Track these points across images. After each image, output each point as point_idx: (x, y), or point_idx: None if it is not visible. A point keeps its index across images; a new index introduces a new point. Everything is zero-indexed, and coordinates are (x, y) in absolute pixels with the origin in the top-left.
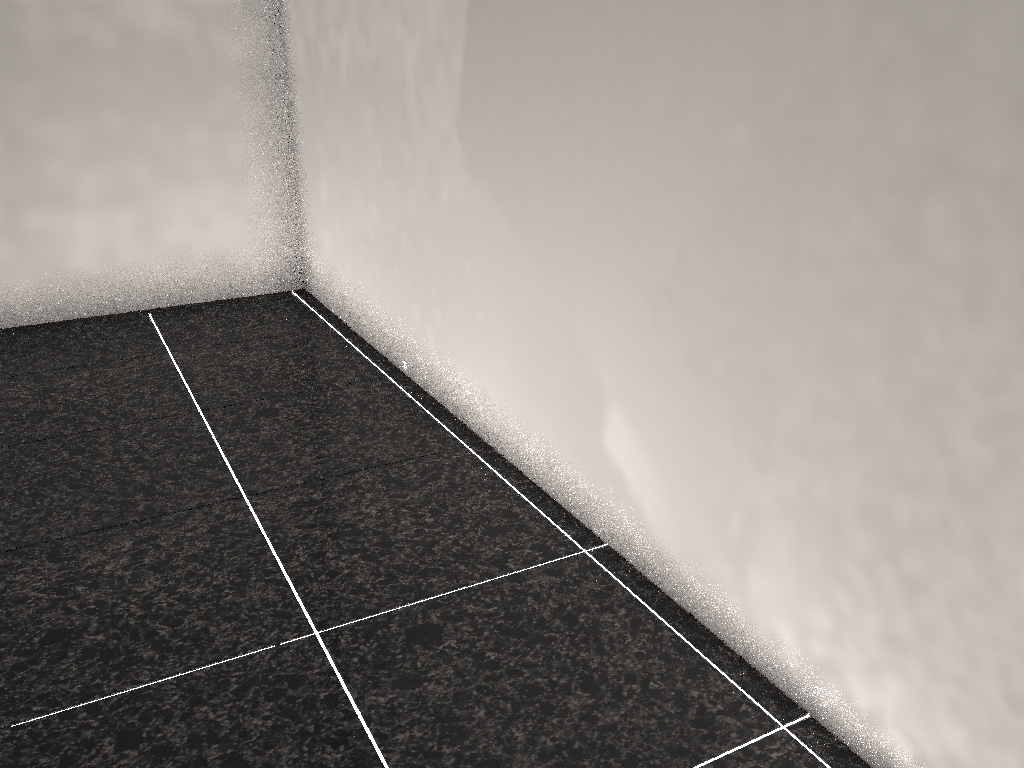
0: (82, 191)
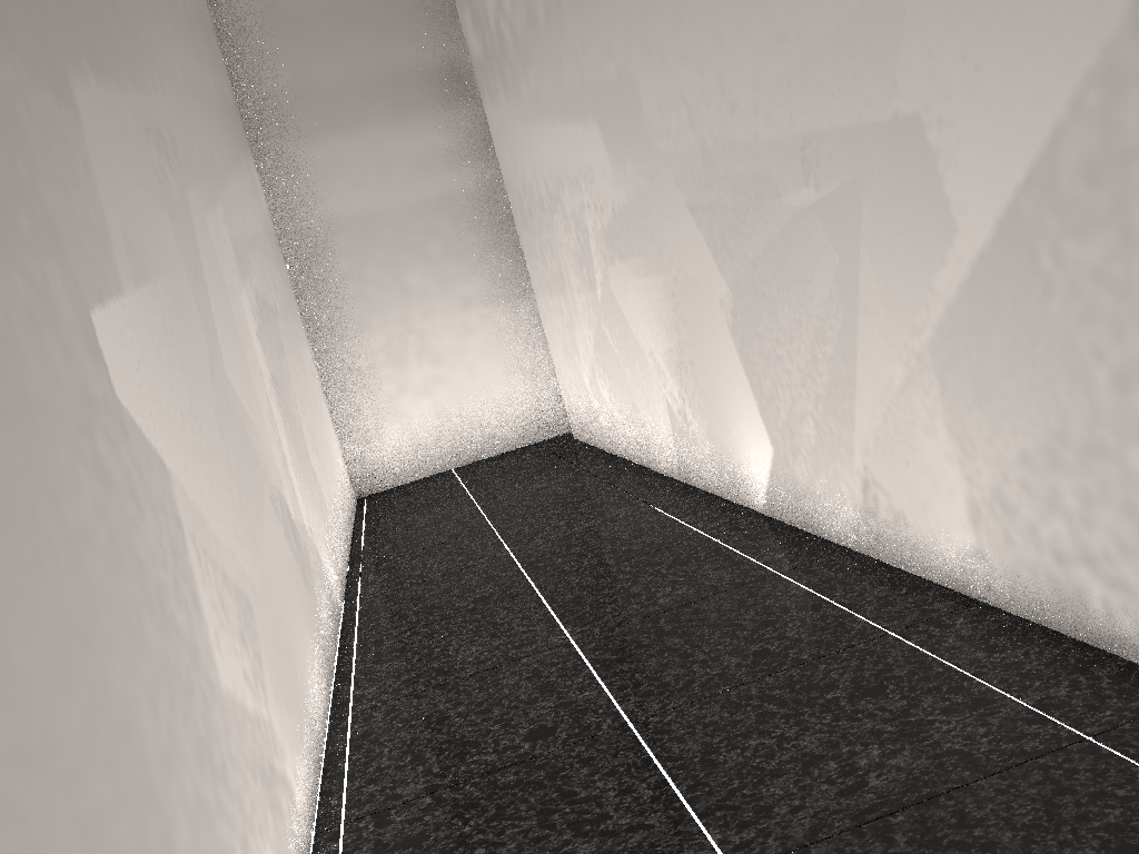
0: None
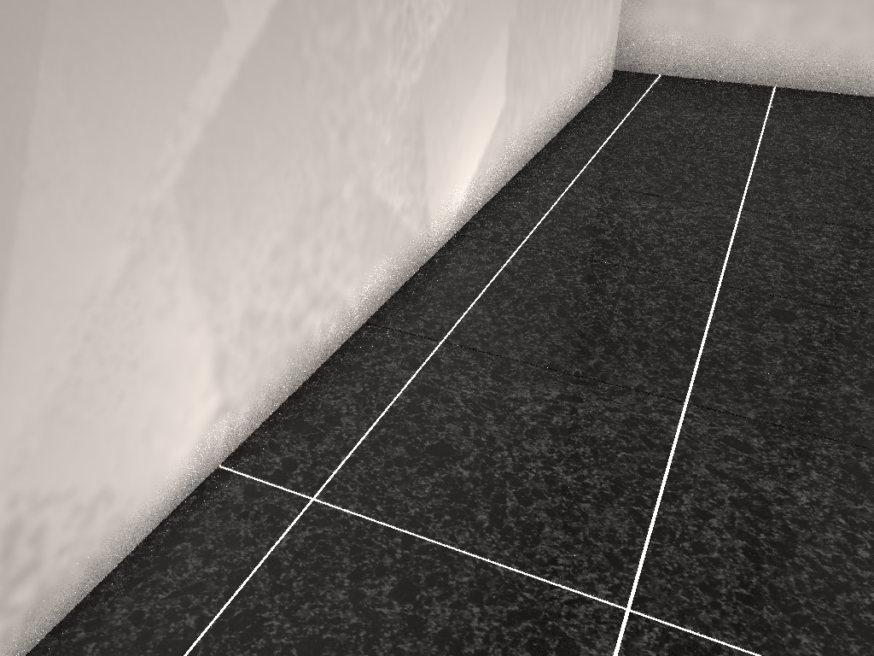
0: None
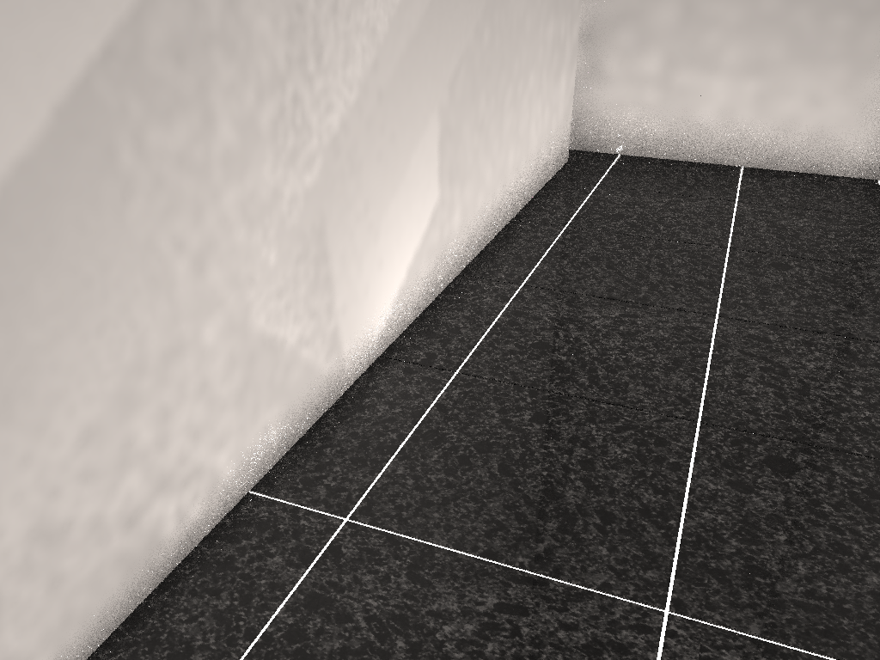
0: (725, 59)
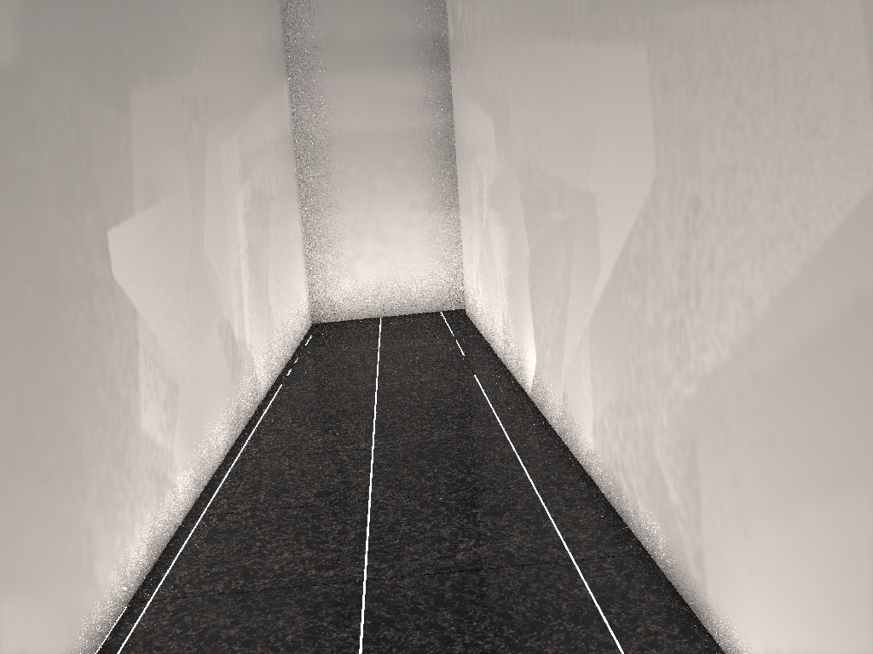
0: None
